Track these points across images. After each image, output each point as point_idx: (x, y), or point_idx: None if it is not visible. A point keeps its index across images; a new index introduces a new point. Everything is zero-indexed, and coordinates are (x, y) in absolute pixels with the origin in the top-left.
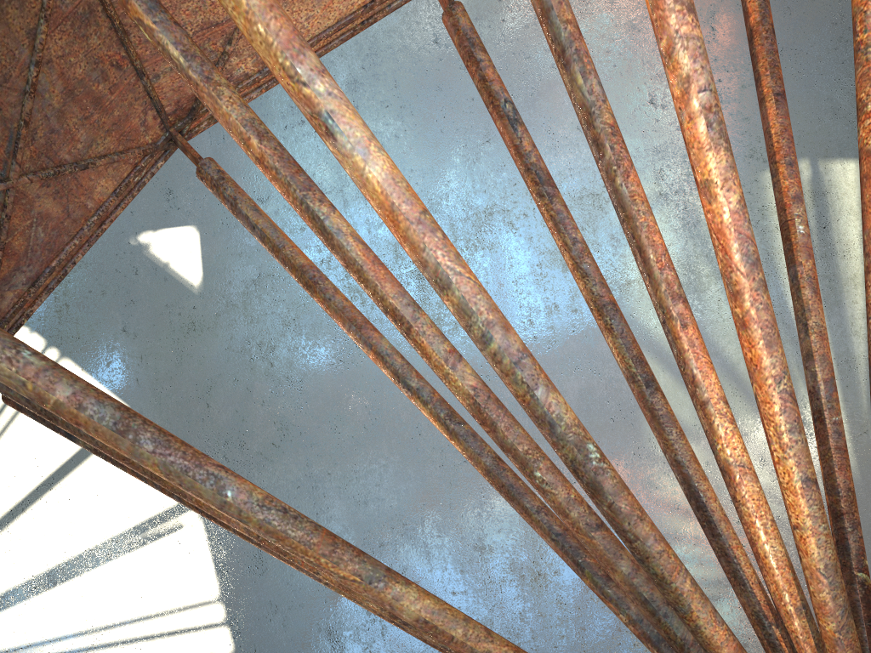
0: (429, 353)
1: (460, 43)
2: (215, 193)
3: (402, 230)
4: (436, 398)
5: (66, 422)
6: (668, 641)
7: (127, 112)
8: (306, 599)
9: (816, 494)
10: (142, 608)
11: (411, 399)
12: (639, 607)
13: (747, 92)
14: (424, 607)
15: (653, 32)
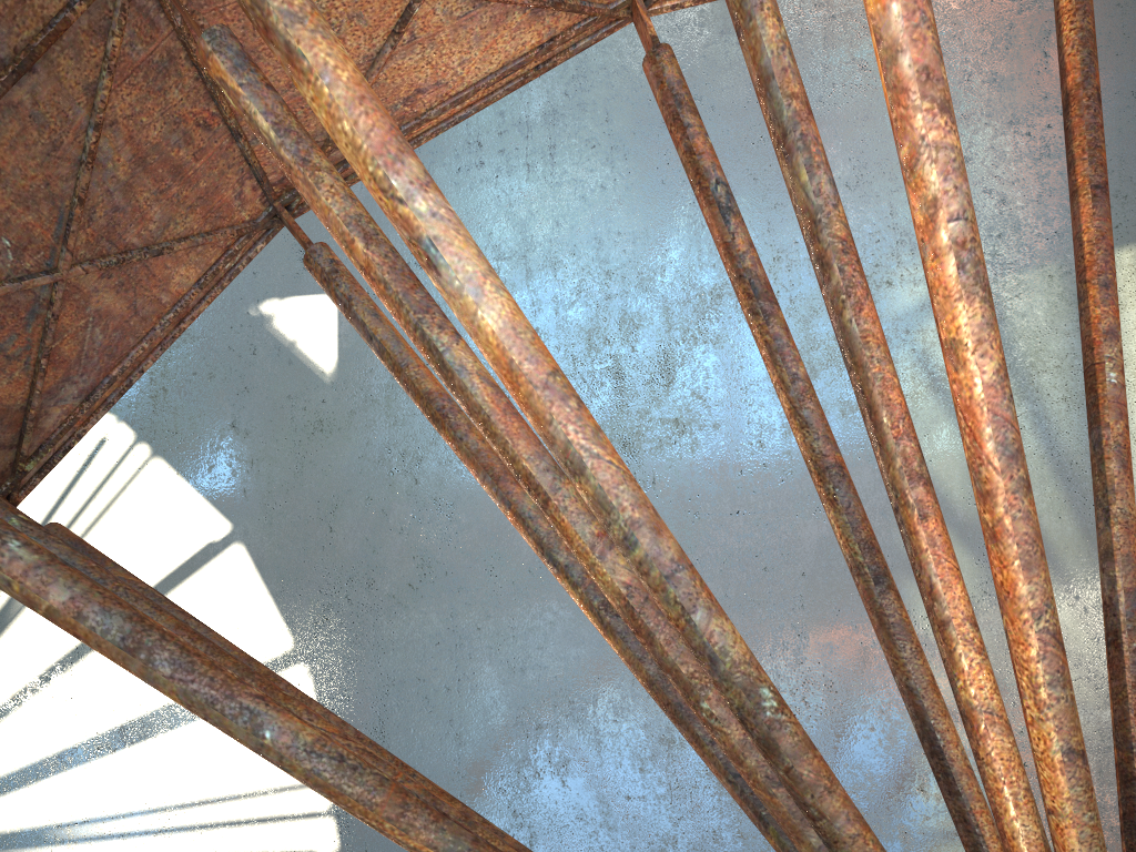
0: (570, 535)
1: (663, 101)
2: (325, 289)
3: (523, 396)
4: (590, 580)
5: None
6: None
7: (217, 183)
8: None
9: (1082, 771)
10: (228, 785)
11: (557, 578)
12: None
13: None
14: None
15: (962, 57)
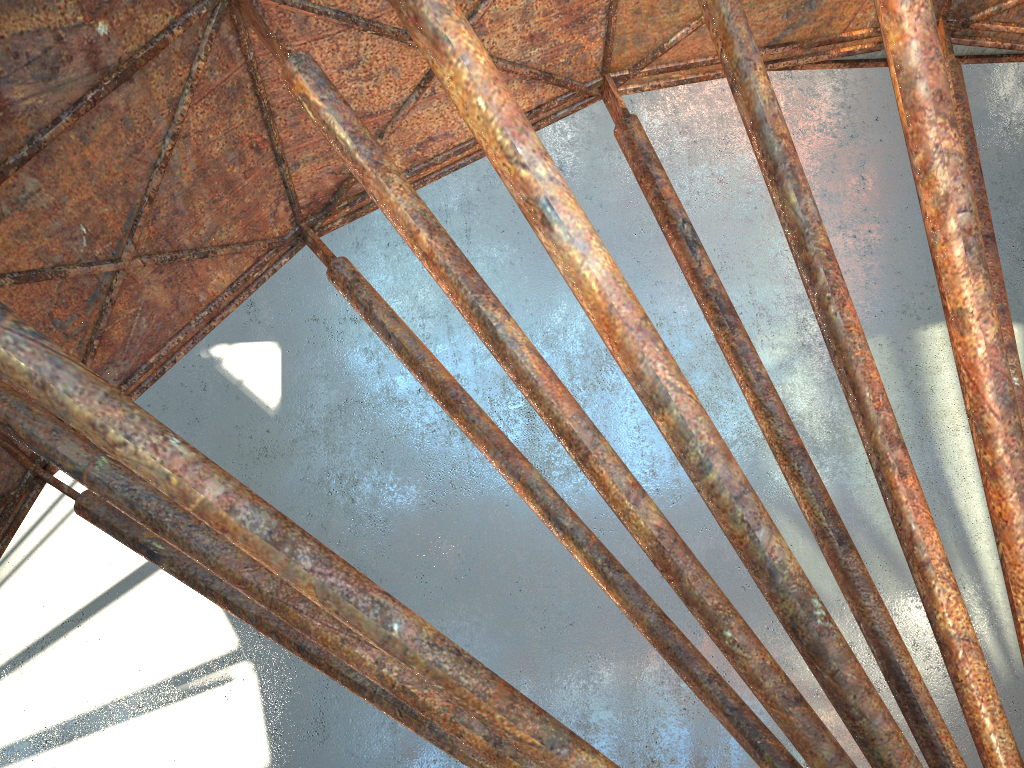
0: (607, 484)
1: (634, 158)
2: (347, 296)
3: (618, 337)
4: (593, 541)
5: (175, 534)
6: None
7: (258, 200)
8: None
9: None
10: None
11: (562, 540)
12: None
13: (899, 245)
14: None
15: None
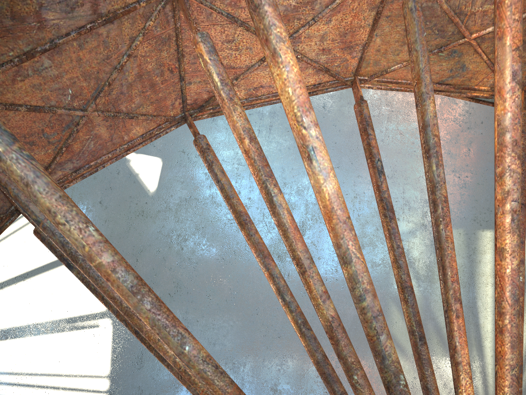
0: (311, 289)
1: (361, 121)
2: (201, 155)
3: (333, 224)
4: (298, 310)
5: (83, 265)
6: None
7: (166, 96)
8: (161, 391)
9: None
10: (57, 368)
11: (283, 306)
12: None
13: (479, 187)
14: None
15: None
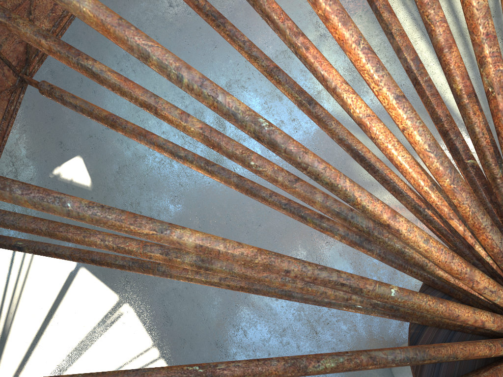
0: (171, 119)
1: None
2: (51, 98)
3: (113, 34)
4: (196, 157)
5: None
6: (360, 233)
7: None
8: (198, 330)
9: (407, 103)
10: (116, 363)
11: (184, 163)
12: (336, 219)
13: None
14: (197, 238)
15: None
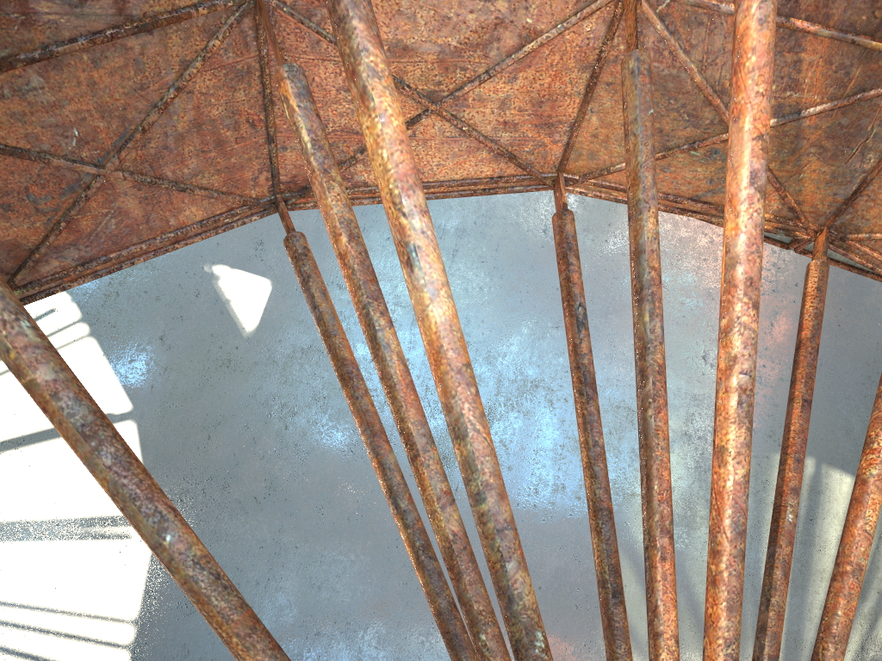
0: (425, 485)
1: (560, 243)
2: (293, 264)
3: (441, 372)
4: (418, 526)
5: None
6: None
7: (243, 163)
8: (221, 656)
9: None
10: (51, 599)
11: (395, 517)
12: None
13: (783, 384)
14: None
15: None
